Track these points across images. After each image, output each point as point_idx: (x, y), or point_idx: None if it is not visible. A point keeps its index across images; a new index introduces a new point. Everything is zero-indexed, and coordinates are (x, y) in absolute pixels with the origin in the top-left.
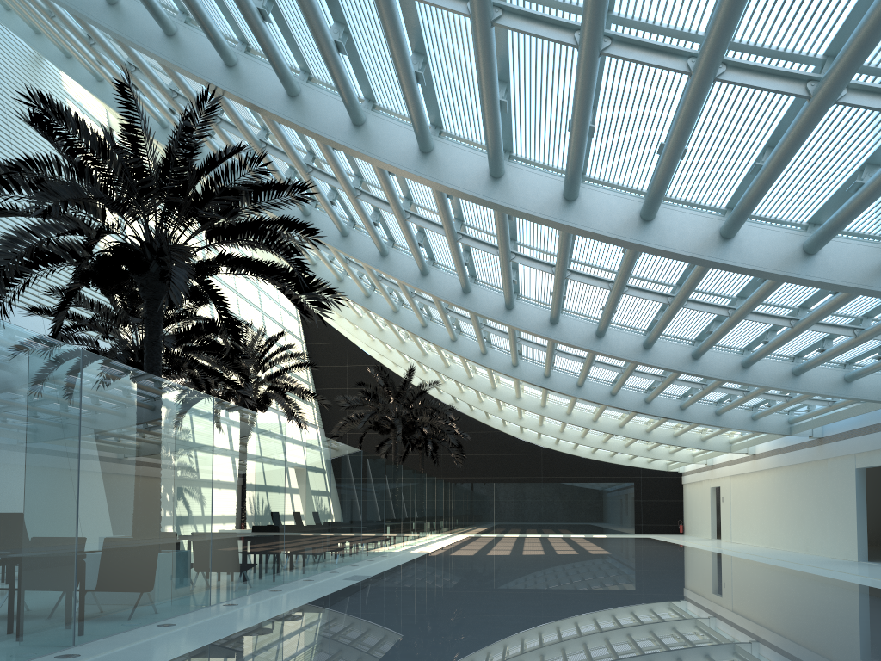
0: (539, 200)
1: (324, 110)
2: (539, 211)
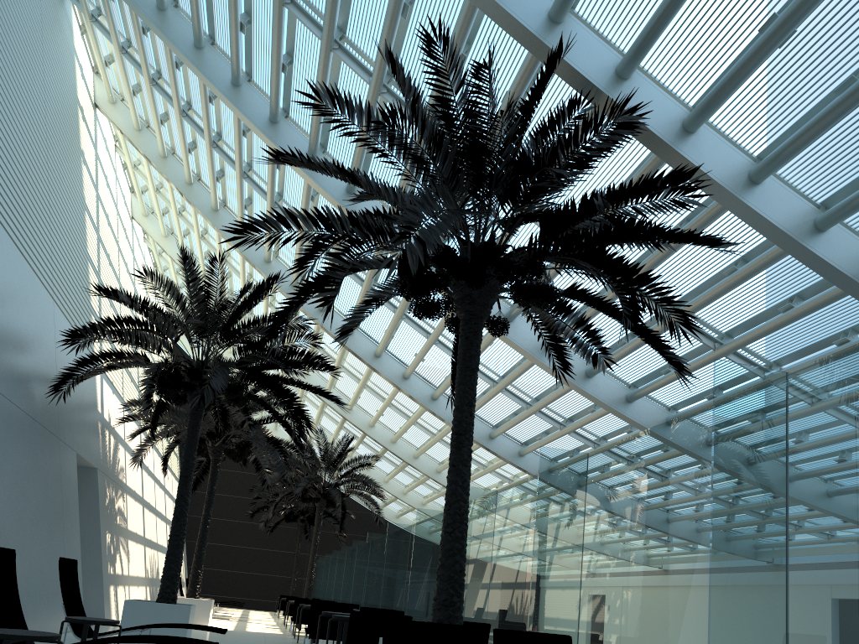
0: None
1: (721, 157)
2: None
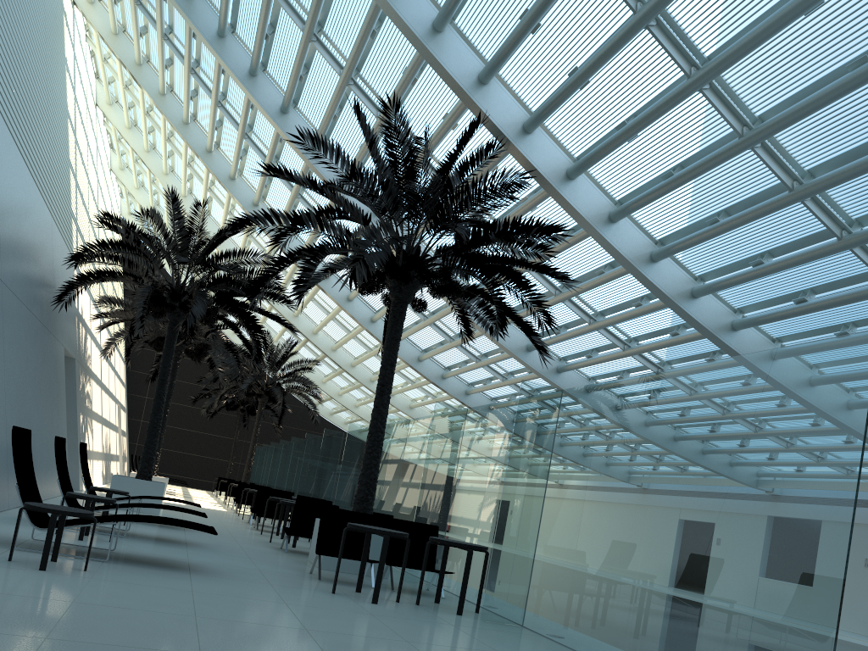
0: (717, 323)
1: (591, 200)
2: (716, 331)
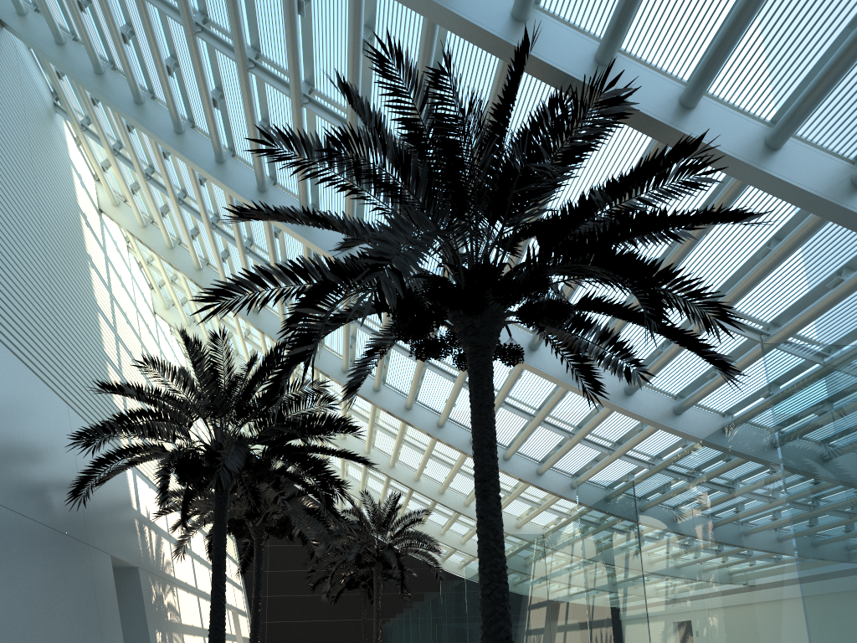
0: None
1: (730, 128)
2: None
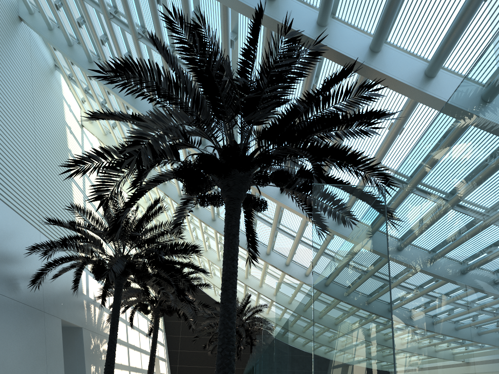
0: None
1: (402, 64)
2: None
